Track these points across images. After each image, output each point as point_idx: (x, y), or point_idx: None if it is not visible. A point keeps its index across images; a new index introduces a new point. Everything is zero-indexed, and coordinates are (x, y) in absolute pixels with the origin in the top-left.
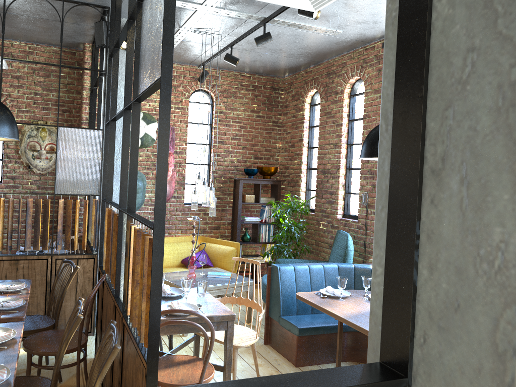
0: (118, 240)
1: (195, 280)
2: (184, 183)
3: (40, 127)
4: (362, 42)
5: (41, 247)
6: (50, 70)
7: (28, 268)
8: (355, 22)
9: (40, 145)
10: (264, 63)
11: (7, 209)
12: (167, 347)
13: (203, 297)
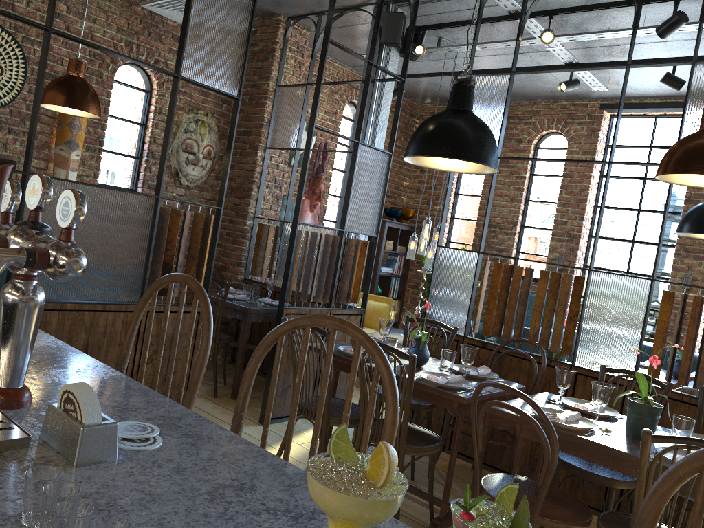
0: (584, 303)
1: None
2: (324, 218)
3: (199, 119)
4: (577, 96)
5: (245, 295)
6: None
7: None
8: (612, 82)
9: (198, 146)
10: (436, 88)
11: None
12: None
13: None
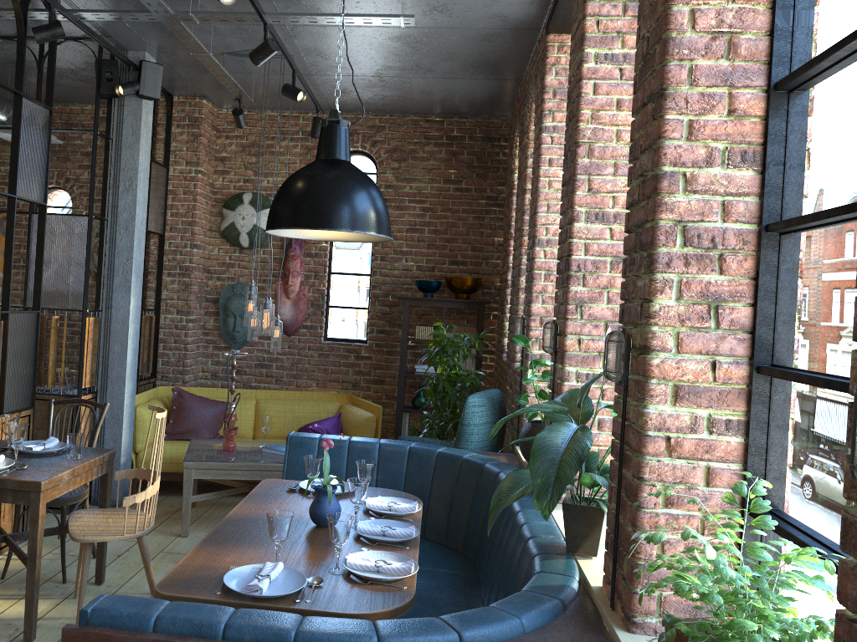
0: None
1: (227, 453)
2: (323, 304)
3: None
4: (525, 30)
5: (63, 386)
6: None
7: None
8: None
9: None
10: (437, 95)
11: (72, 336)
12: (132, 545)
13: (73, 459)
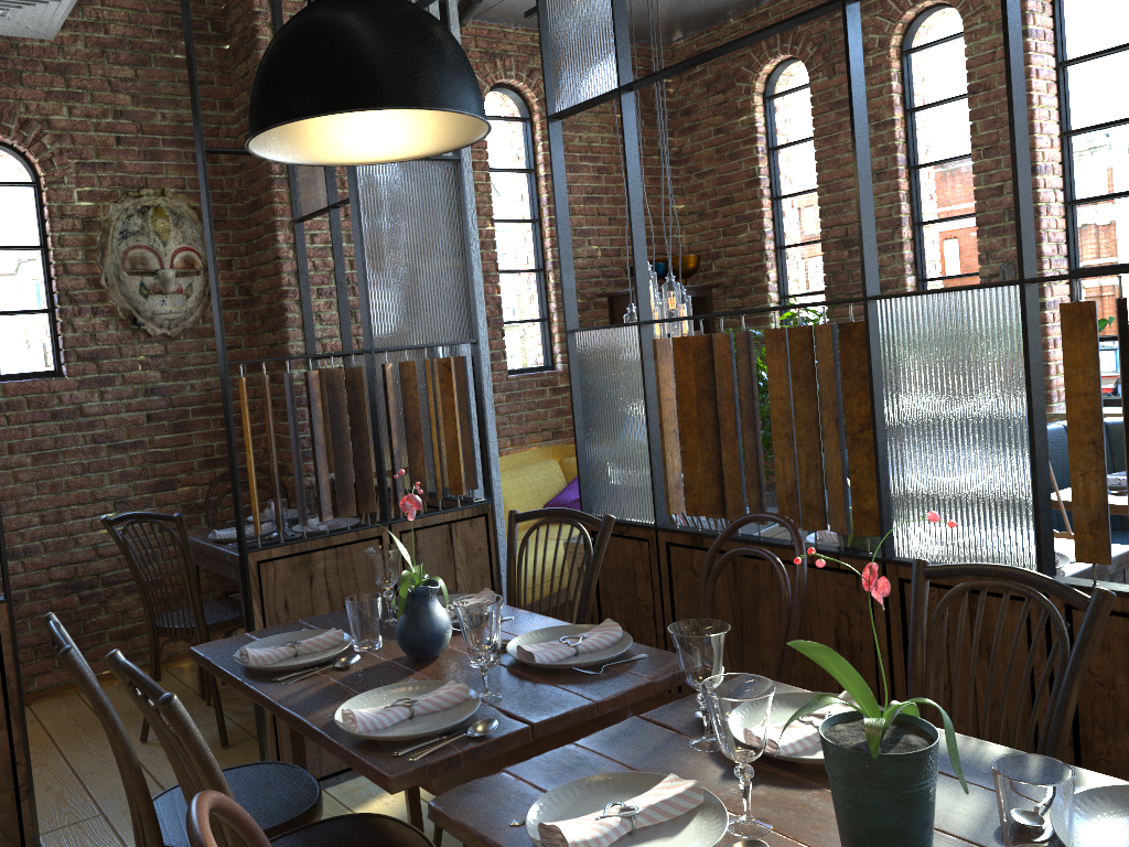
0: (874, 391)
1: None
2: (502, 320)
3: (149, 205)
4: None
5: (270, 523)
6: (147, 45)
7: (337, 572)
8: None
9: (157, 256)
10: (662, 2)
11: (93, 447)
12: None
13: None
